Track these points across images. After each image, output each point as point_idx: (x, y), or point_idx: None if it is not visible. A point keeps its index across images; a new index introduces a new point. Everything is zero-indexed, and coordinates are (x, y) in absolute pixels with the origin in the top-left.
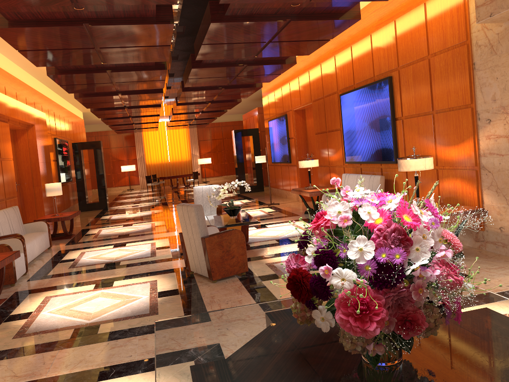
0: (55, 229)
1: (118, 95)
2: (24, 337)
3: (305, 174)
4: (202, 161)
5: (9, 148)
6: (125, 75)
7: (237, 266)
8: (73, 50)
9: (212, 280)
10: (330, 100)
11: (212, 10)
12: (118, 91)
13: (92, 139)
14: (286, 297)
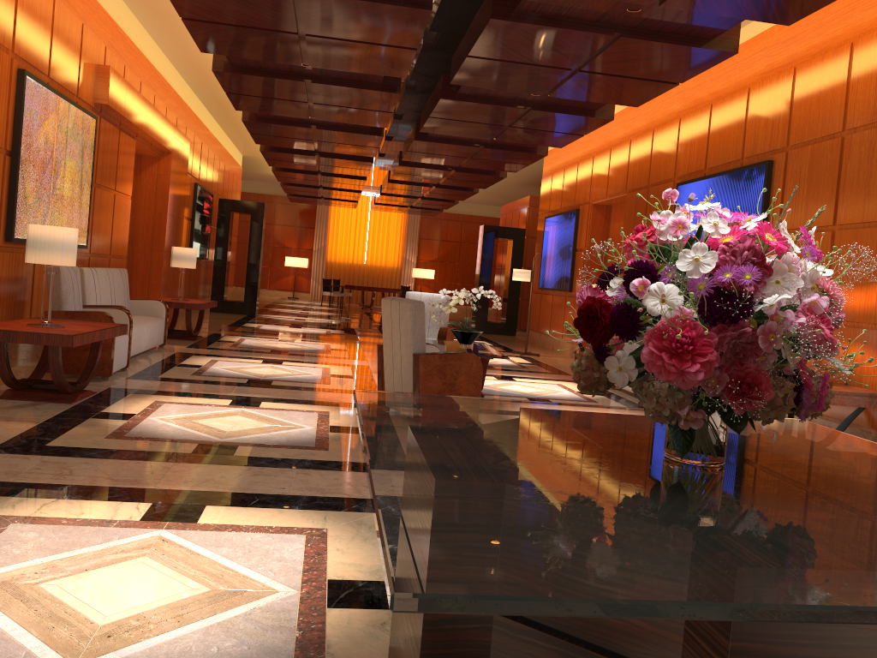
0: (173, 323)
1: (311, 128)
2: (122, 439)
3: None
4: (419, 273)
5: (130, 179)
6: (331, 93)
7: None
8: (265, 32)
9: None
10: (659, 191)
11: None
12: (312, 122)
13: None
14: None
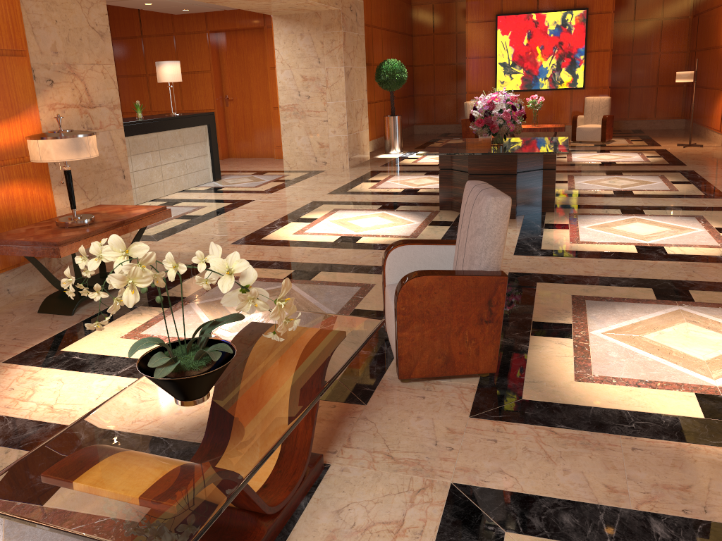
0: None
1: None
2: None
3: None
4: None
5: None
6: None
7: None
8: None
9: None
10: None
11: None
12: None
13: None
14: None
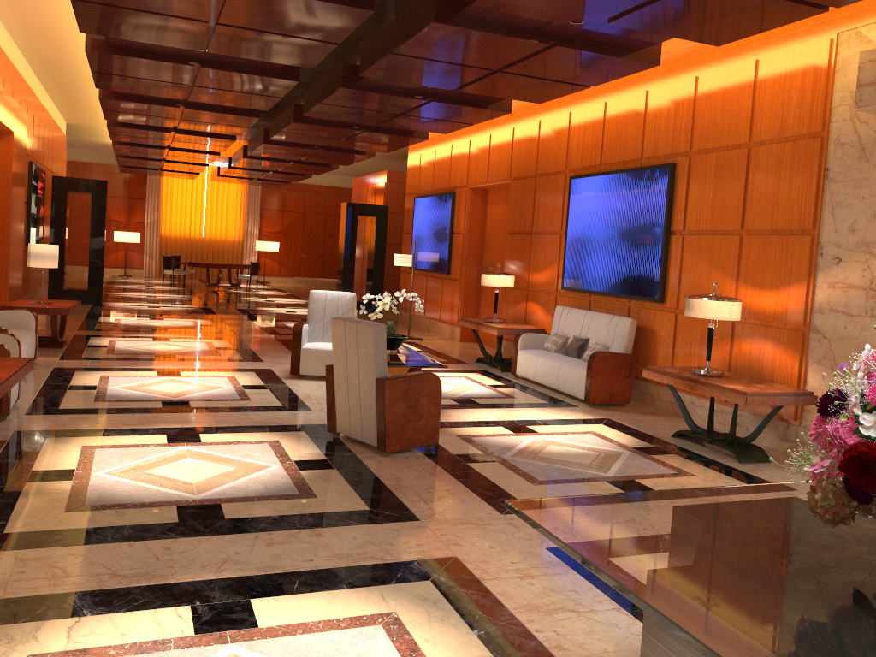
0: None
1: (179, 108)
2: (87, 511)
3: (473, 296)
4: (264, 246)
5: None
6: (220, 77)
7: (424, 434)
8: (170, 18)
9: (385, 452)
10: (548, 182)
11: (439, 2)
12: (181, 101)
13: (67, 173)
14: (523, 492)
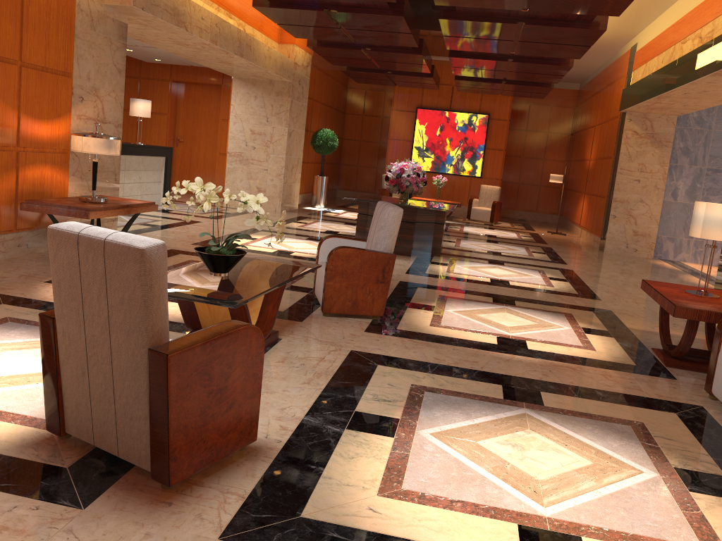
0: None
1: None
2: (560, 311)
3: None
4: None
5: None
6: None
7: None
8: None
9: None
10: None
11: None
12: None
13: None
14: None
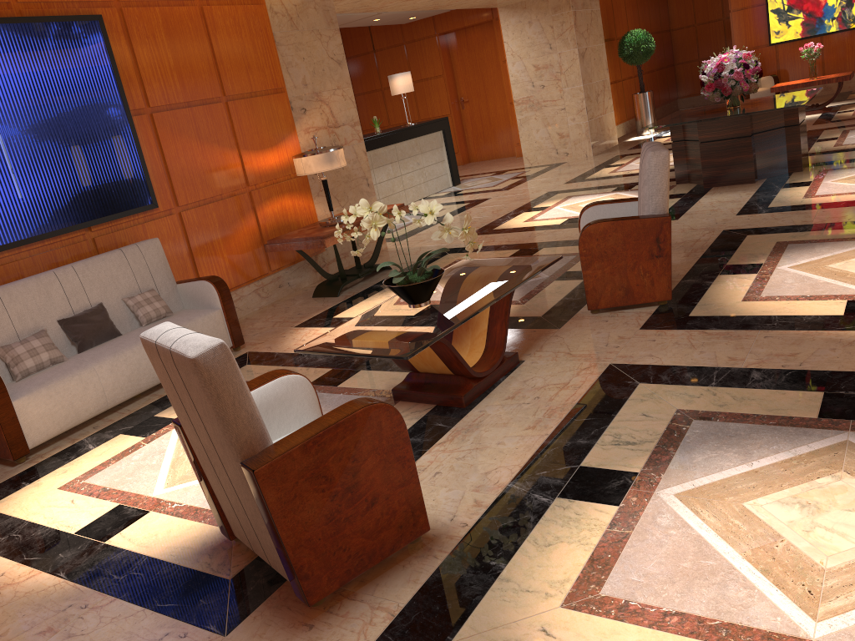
0: None
1: None
2: None
3: None
4: None
5: None
6: None
7: None
8: None
9: None
10: None
11: None
12: None
13: None
14: None
